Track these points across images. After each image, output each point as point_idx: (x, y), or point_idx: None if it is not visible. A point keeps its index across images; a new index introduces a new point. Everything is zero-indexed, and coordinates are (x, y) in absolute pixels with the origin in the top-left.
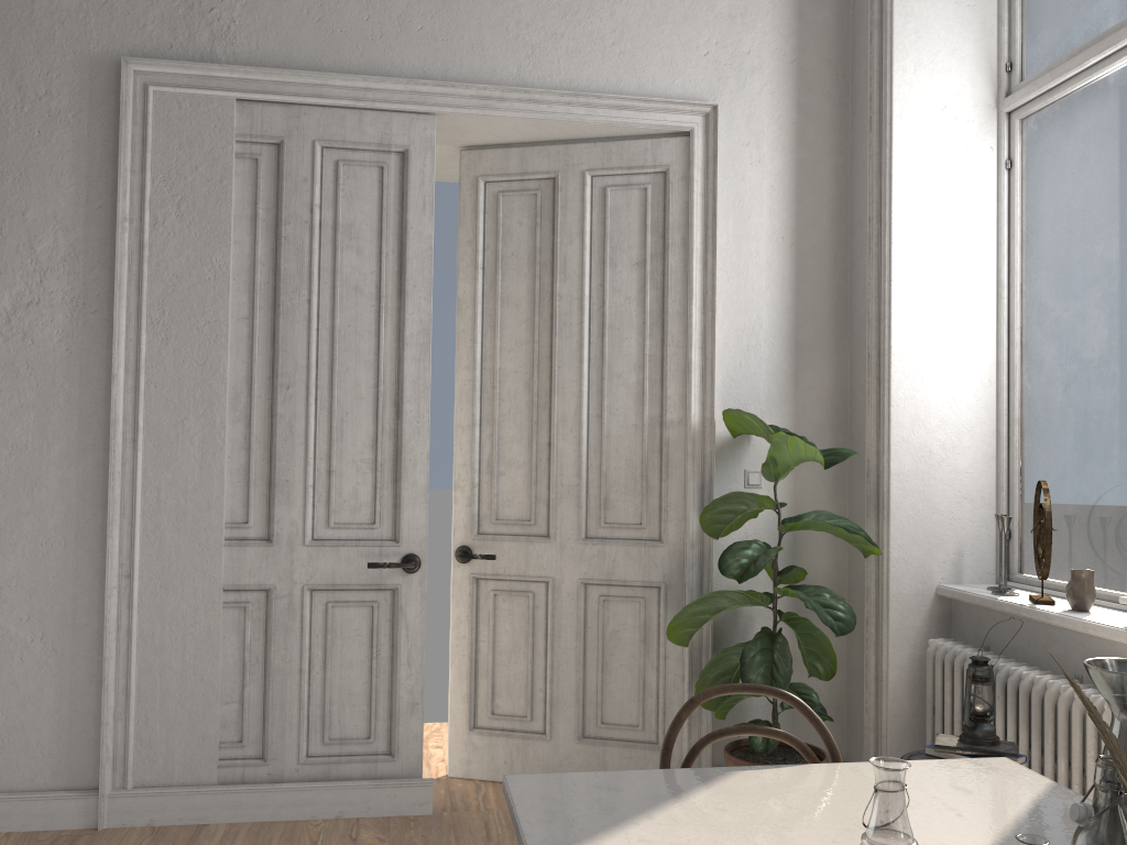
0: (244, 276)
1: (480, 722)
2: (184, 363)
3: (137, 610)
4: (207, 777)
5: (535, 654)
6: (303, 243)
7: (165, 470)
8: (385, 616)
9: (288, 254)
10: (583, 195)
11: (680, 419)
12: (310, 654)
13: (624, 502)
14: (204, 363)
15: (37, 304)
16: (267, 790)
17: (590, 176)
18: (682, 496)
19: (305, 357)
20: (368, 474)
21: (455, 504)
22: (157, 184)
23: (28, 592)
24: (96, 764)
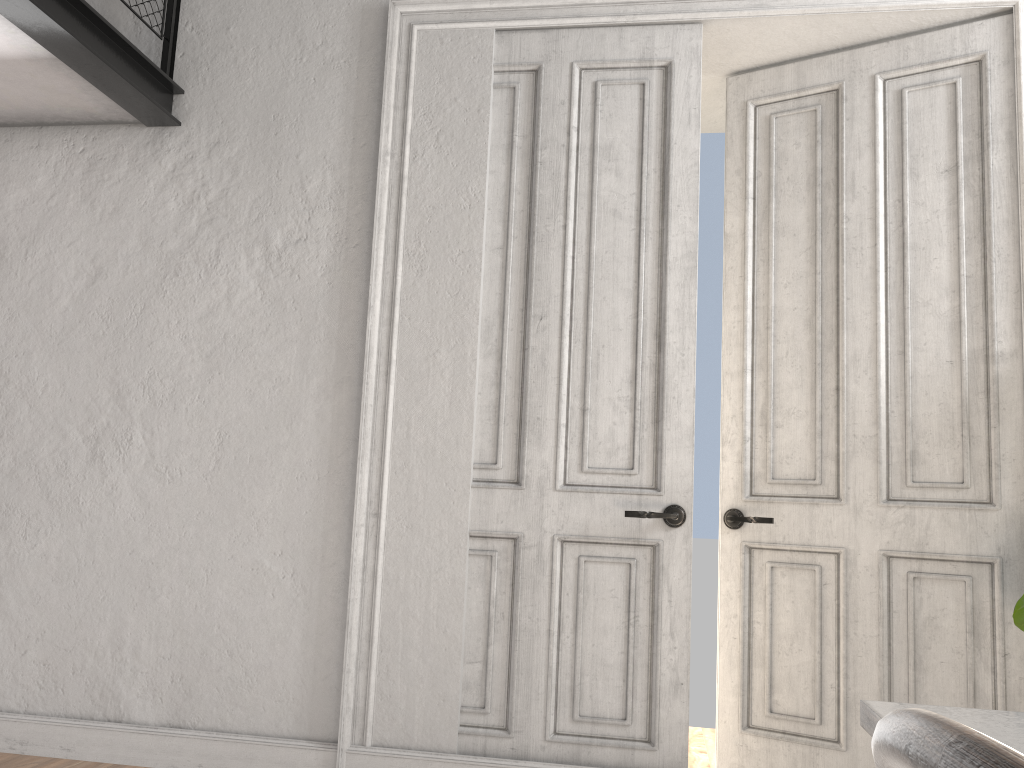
0: (499, 206)
1: (755, 720)
2: (437, 294)
3: (382, 551)
4: (446, 743)
5: (823, 641)
6: (559, 167)
7: (415, 404)
8: (644, 577)
9: (544, 180)
10: (874, 101)
11: (1014, 350)
12: (560, 614)
13: (938, 456)
14: (456, 294)
15: (305, 240)
16: (510, 767)
17: (882, 80)
18: (1021, 447)
19: (559, 285)
20: (625, 414)
21: (722, 461)
22: (418, 118)
23: (282, 526)
24: (336, 714)
